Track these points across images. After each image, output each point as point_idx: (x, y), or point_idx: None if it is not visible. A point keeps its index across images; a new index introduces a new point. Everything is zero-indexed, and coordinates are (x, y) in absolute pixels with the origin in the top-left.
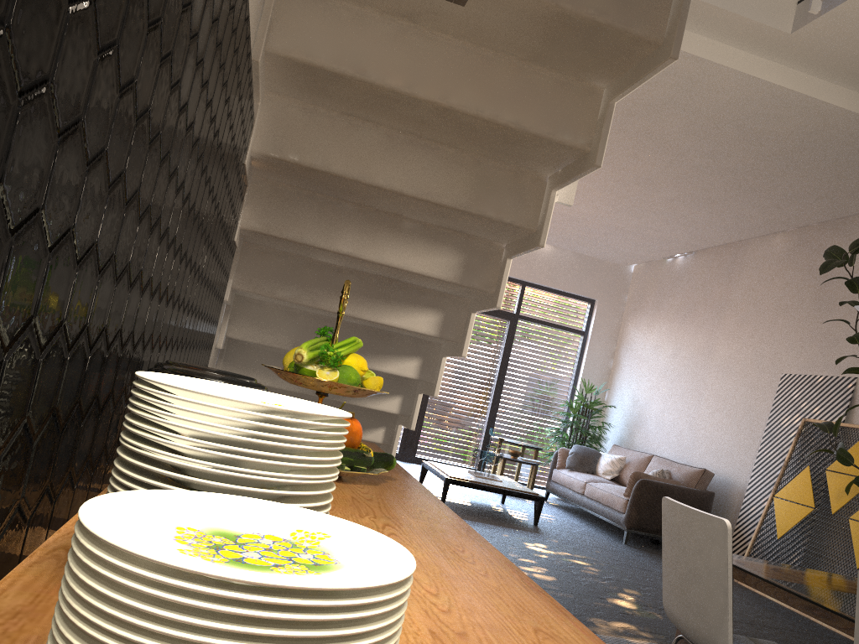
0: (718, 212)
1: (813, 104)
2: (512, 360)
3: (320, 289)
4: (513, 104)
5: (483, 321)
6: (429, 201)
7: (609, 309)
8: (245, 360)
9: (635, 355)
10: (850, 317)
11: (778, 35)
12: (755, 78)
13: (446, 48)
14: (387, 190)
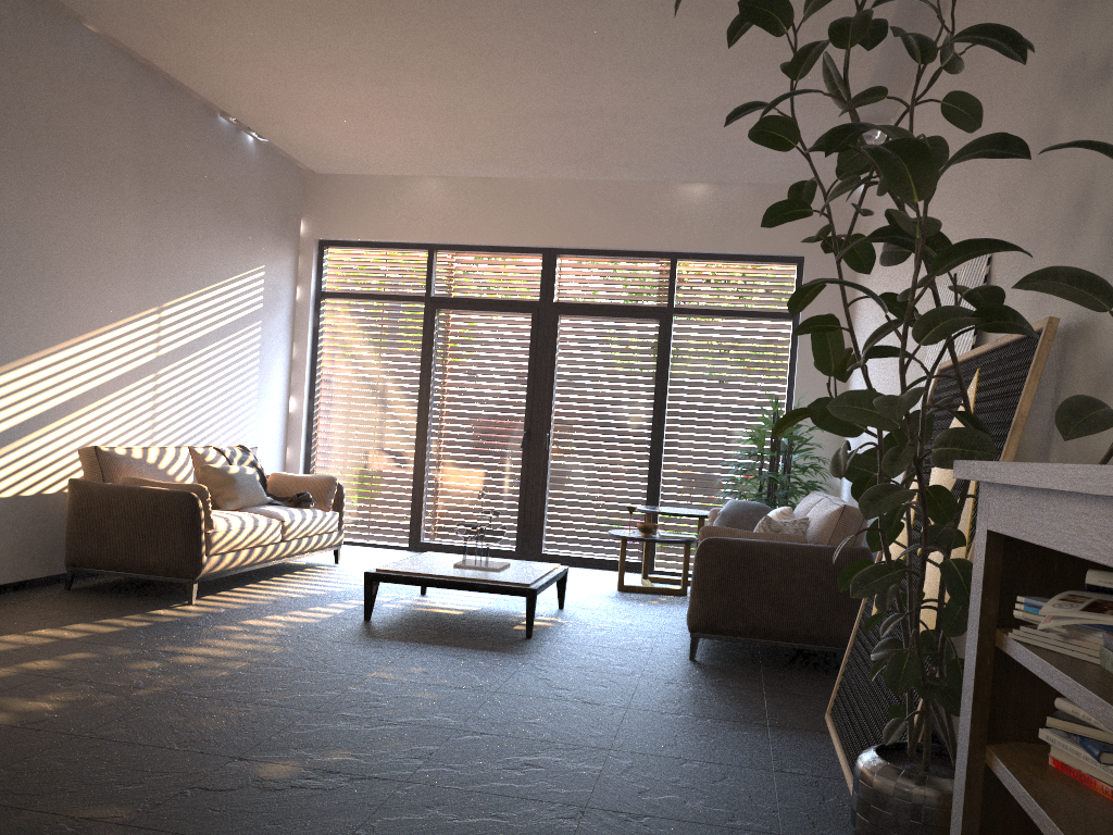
0: None
1: None
2: (676, 382)
3: None
4: None
5: (619, 329)
6: None
7: (828, 267)
8: None
9: (860, 332)
10: (989, 122)
11: None
12: None
13: None
14: None
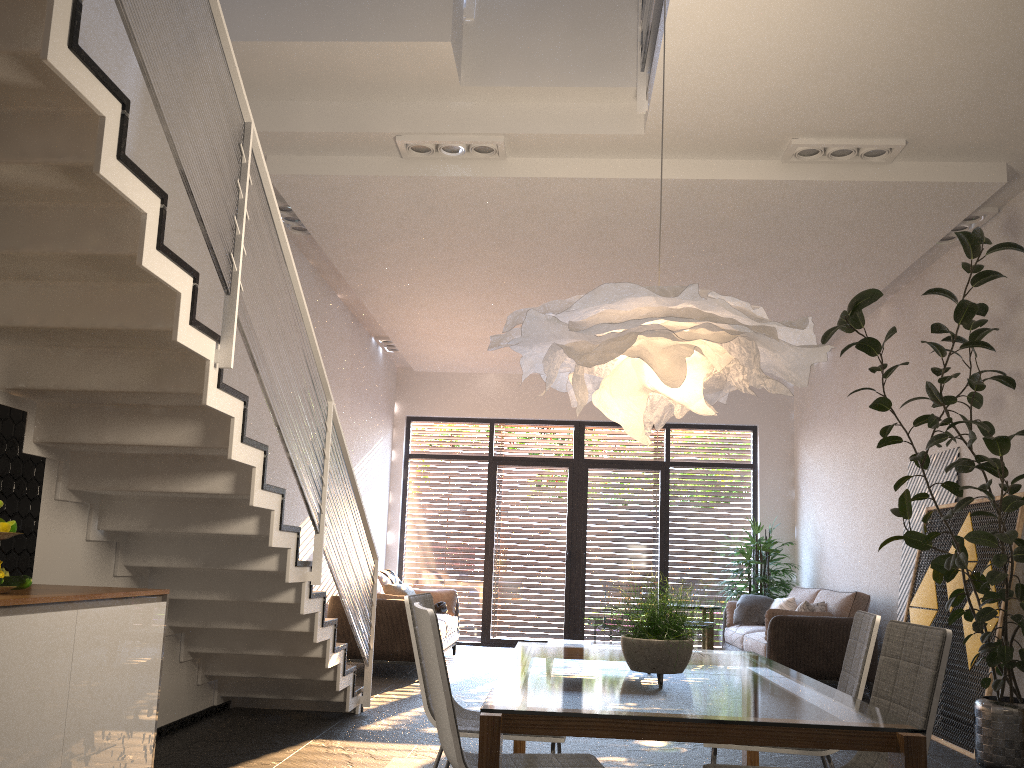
0: (784, 302)
1: (722, 184)
2: (673, 513)
3: (134, 475)
4: (117, 313)
5: (631, 477)
6: (123, 391)
7: (775, 433)
8: (142, 548)
9: (808, 478)
10: None
11: (636, 138)
12: (646, 179)
13: (65, 289)
14: (92, 391)
